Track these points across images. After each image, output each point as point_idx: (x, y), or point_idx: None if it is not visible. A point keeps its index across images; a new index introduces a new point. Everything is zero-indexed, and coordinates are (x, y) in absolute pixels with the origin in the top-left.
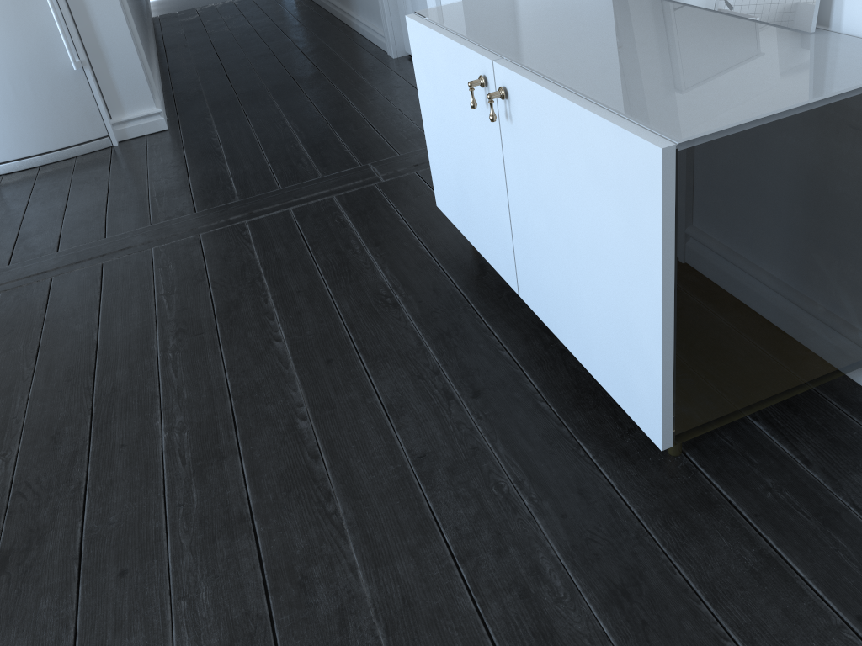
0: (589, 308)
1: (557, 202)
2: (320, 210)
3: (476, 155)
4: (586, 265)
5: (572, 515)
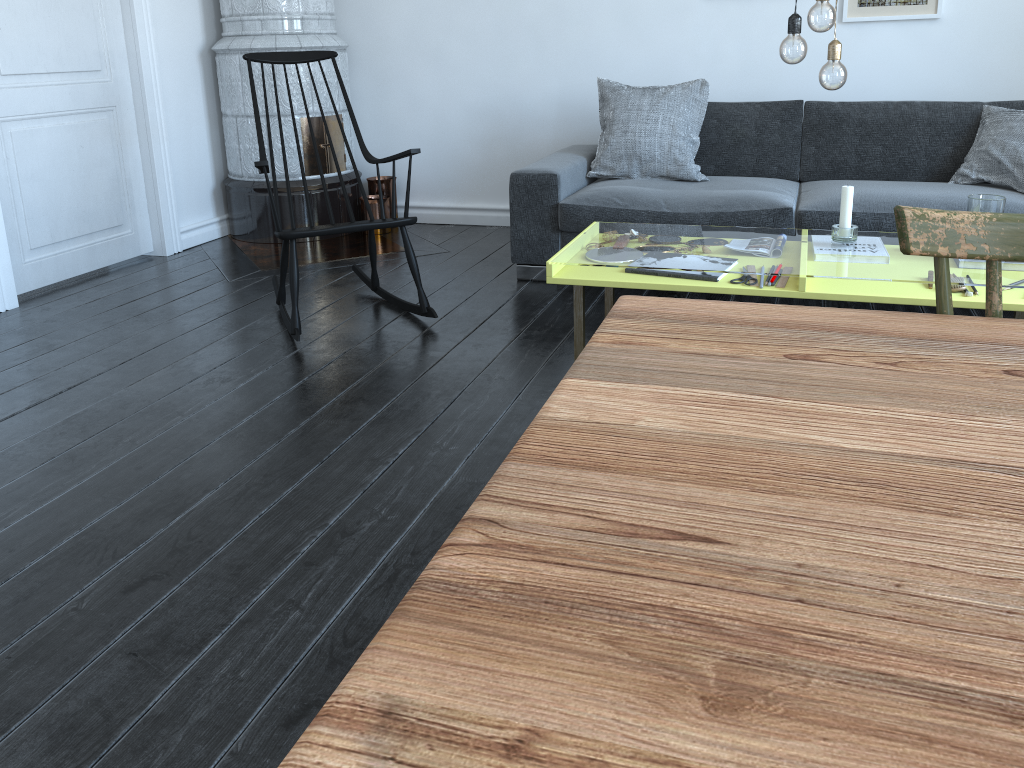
0: None
1: None
2: None
3: None
4: None
5: None
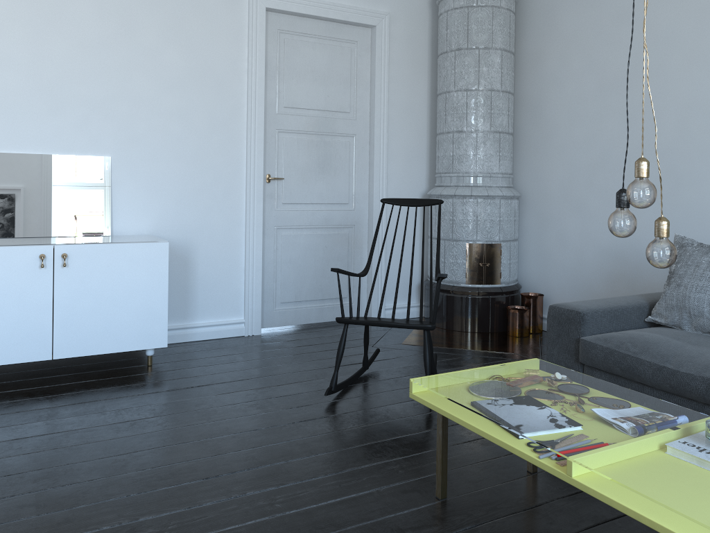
0: (124, 319)
1: (104, 286)
2: None
3: (17, 300)
4: (124, 302)
5: (167, 376)
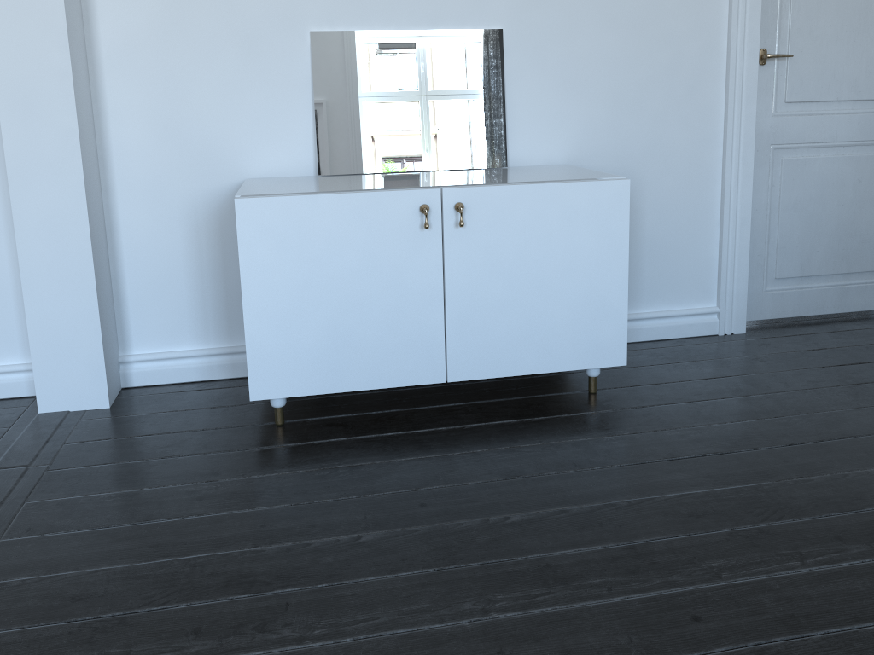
0: (556, 318)
1: (524, 259)
2: (55, 512)
3: (388, 283)
4: (555, 287)
5: (638, 422)
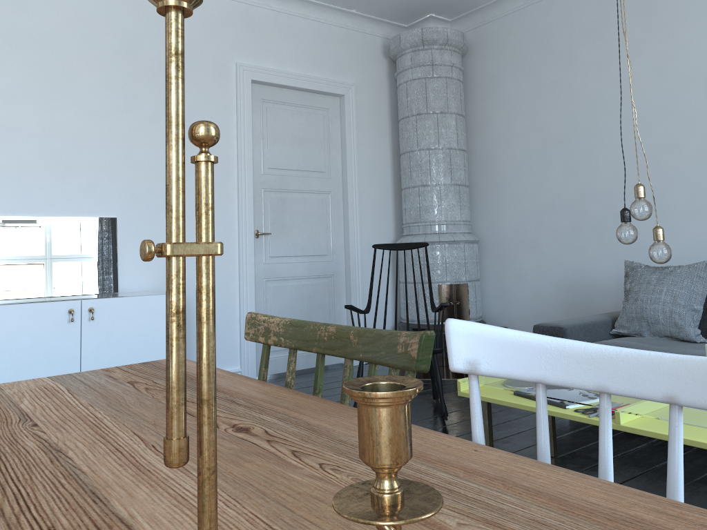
0: None
1: (127, 337)
2: None
3: (47, 354)
4: (145, 352)
5: None
